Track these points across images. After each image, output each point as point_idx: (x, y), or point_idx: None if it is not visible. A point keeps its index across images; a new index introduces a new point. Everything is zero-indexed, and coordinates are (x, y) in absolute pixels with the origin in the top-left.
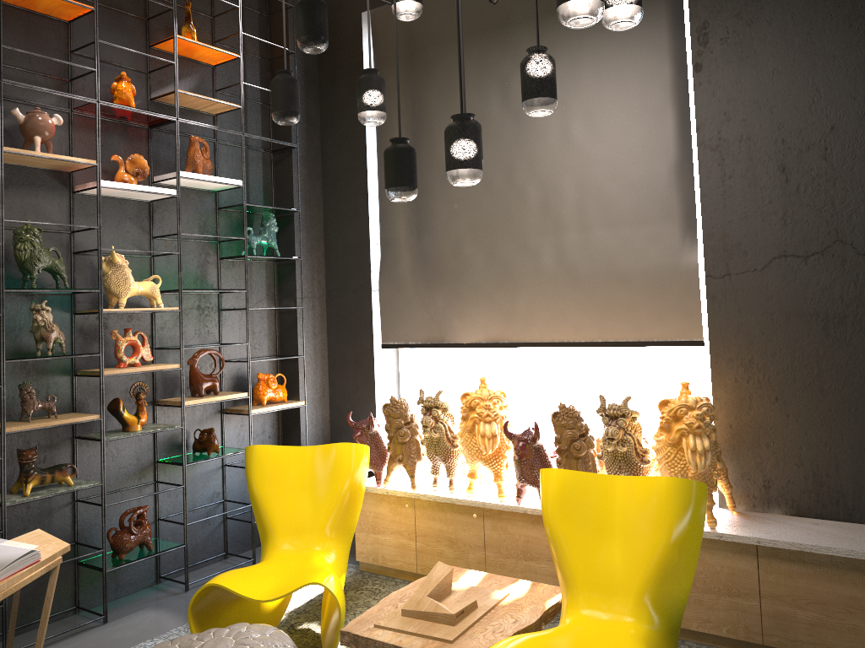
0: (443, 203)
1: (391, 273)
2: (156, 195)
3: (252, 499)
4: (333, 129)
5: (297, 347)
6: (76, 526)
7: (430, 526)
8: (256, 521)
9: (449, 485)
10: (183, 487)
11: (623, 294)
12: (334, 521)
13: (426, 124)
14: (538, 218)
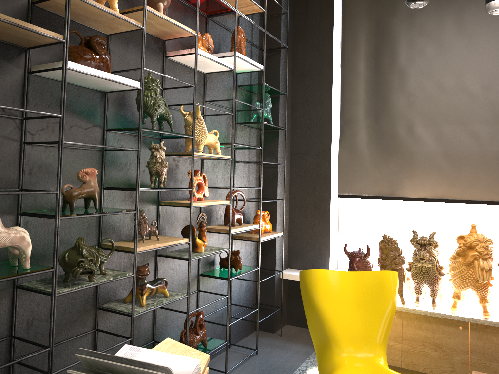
0: (400, 96)
1: (350, 144)
2: (219, 67)
3: (314, 312)
4: (304, 39)
5: (276, 192)
6: (154, 327)
7: (416, 333)
8: (314, 330)
9: (433, 303)
10: (227, 296)
11: None
12: (384, 333)
13: (388, 39)
14: (484, 112)
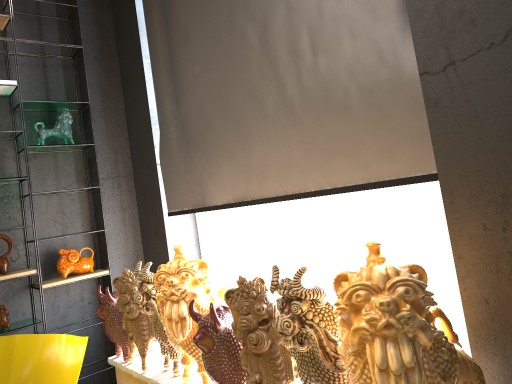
0: (187, 70)
1: (166, 146)
2: None
3: None
4: (121, 29)
5: (103, 222)
6: None
7: None
8: None
9: (173, 368)
10: None
11: (345, 127)
12: None
13: None
14: (258, 61)
